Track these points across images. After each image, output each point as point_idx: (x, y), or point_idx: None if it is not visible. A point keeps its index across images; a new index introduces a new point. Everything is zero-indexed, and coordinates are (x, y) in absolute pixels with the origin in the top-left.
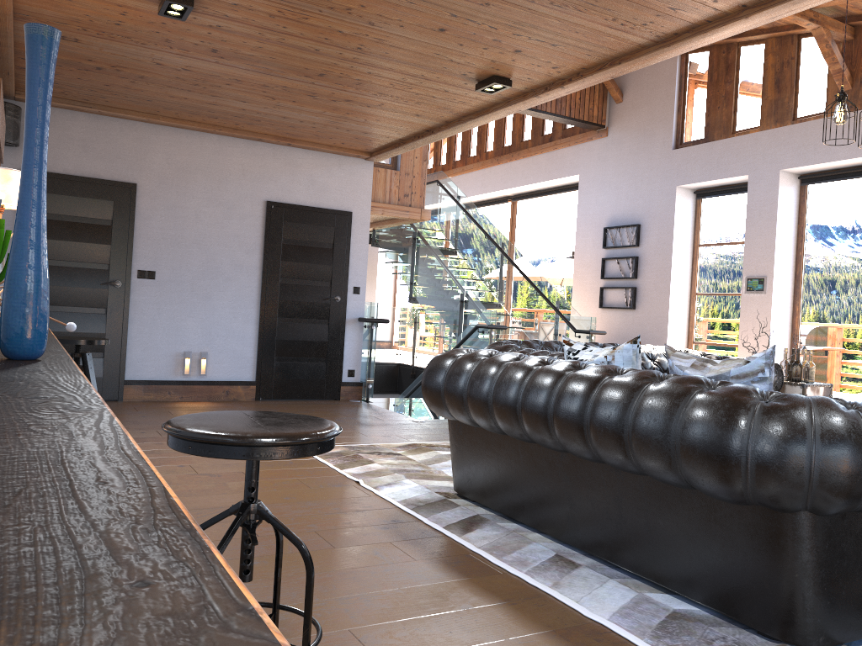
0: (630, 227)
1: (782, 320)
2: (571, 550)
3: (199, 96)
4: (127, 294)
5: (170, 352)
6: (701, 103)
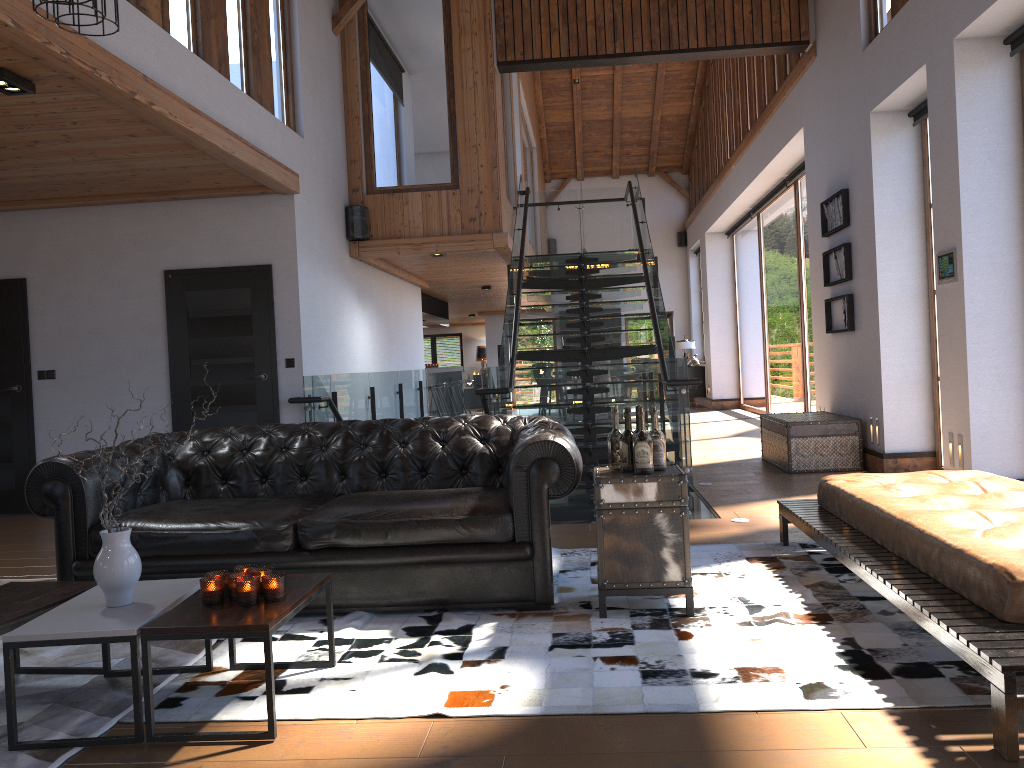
0: (841, 196)
1: (1001, 328)
2: None
3: None
4: (29, 399)
5: None
6: None
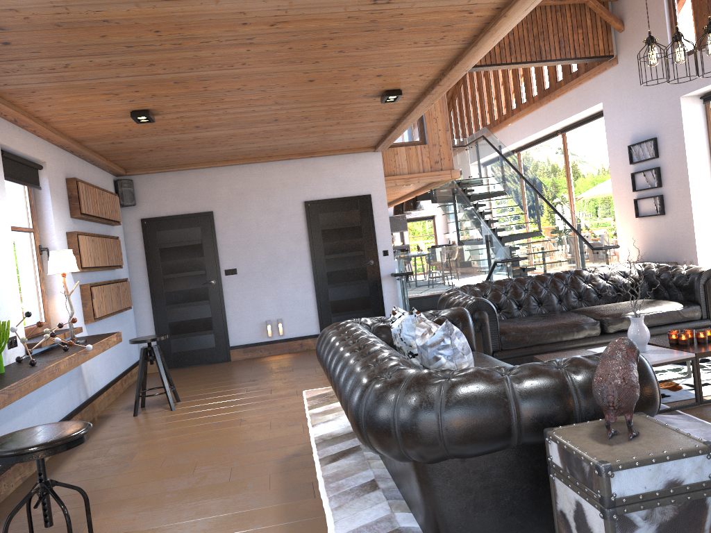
0: (648, 141)
1: None
2: (389, 475)
3: (223, 147)
4: (220, 288)
5: (256, 322)
6: (690, 14)
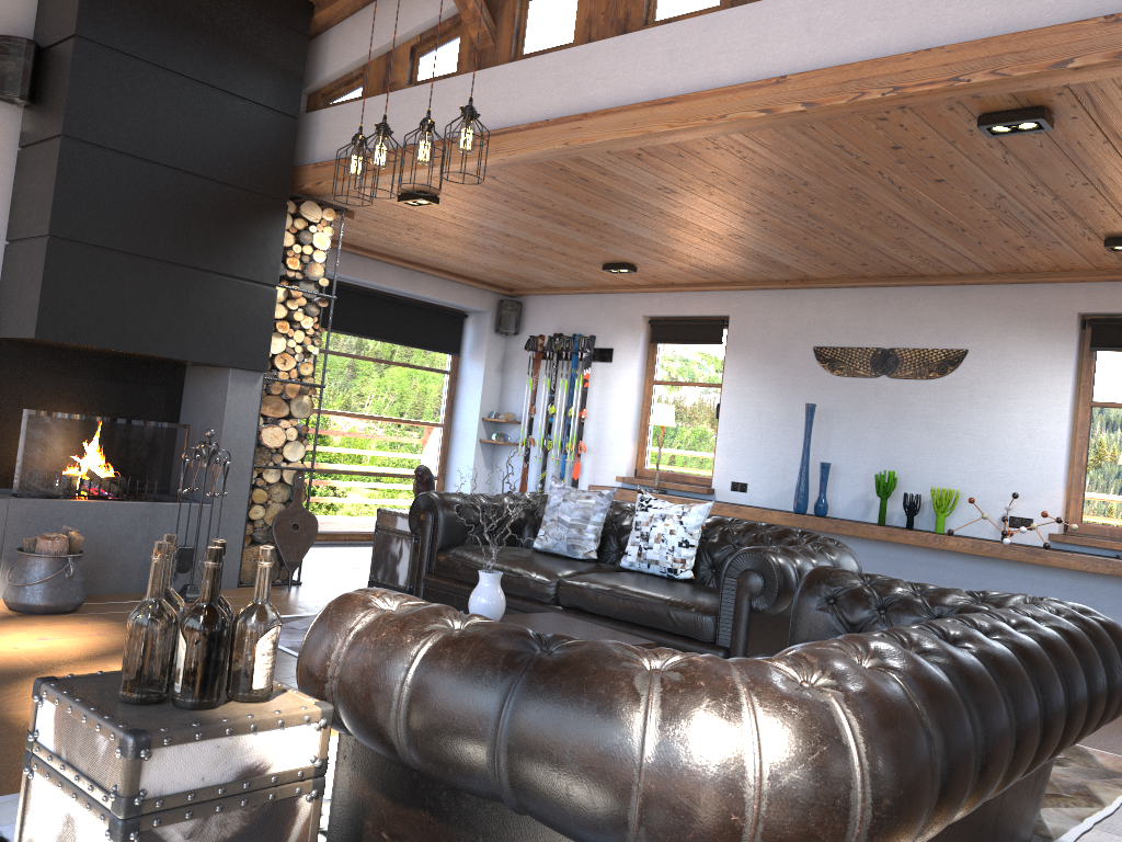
0: None
1: None
2: None
3: None
4: None
5: None
6: None
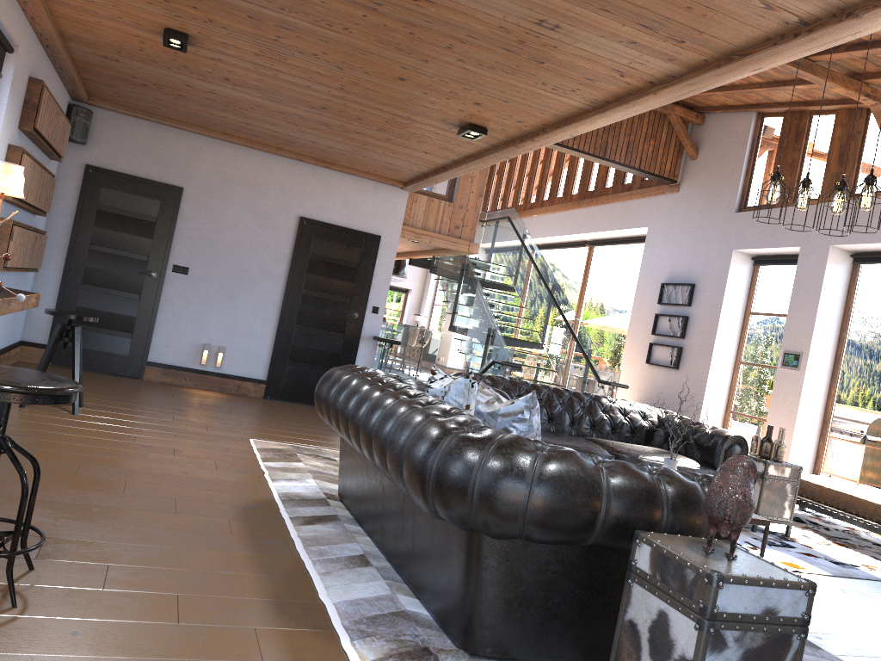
0: (685, 286)
1: (814, 401)
2: (380, 554)
3: (234, 116)
4: (160, 285)
5: (192, 342)
6: (769, 168)
